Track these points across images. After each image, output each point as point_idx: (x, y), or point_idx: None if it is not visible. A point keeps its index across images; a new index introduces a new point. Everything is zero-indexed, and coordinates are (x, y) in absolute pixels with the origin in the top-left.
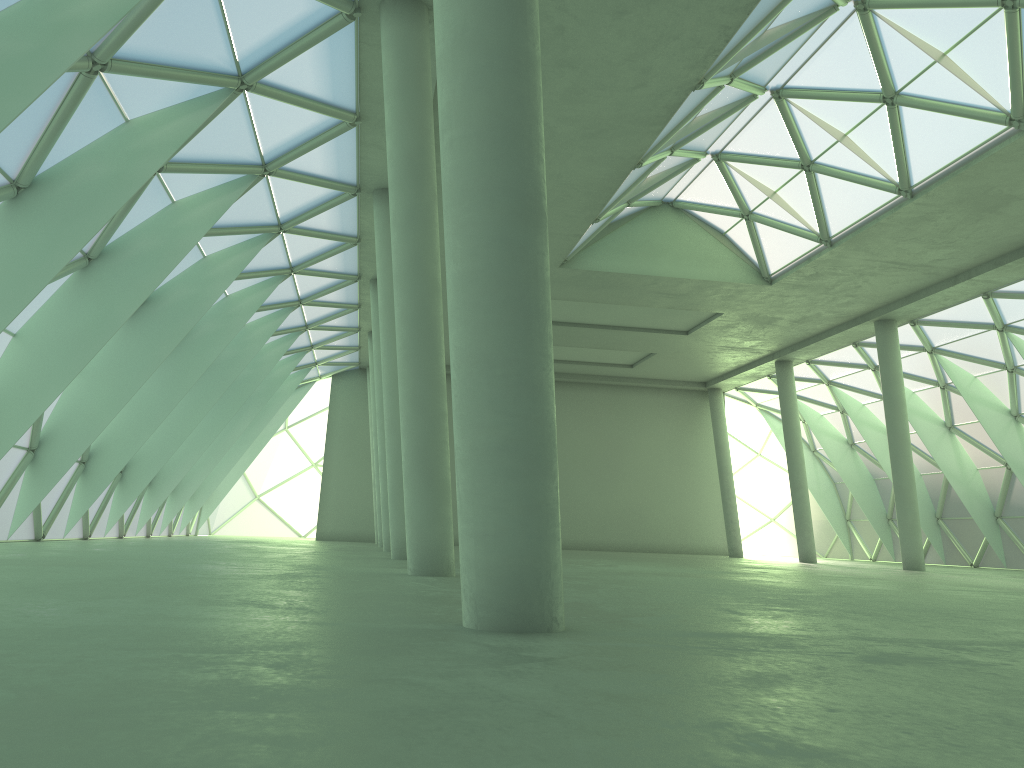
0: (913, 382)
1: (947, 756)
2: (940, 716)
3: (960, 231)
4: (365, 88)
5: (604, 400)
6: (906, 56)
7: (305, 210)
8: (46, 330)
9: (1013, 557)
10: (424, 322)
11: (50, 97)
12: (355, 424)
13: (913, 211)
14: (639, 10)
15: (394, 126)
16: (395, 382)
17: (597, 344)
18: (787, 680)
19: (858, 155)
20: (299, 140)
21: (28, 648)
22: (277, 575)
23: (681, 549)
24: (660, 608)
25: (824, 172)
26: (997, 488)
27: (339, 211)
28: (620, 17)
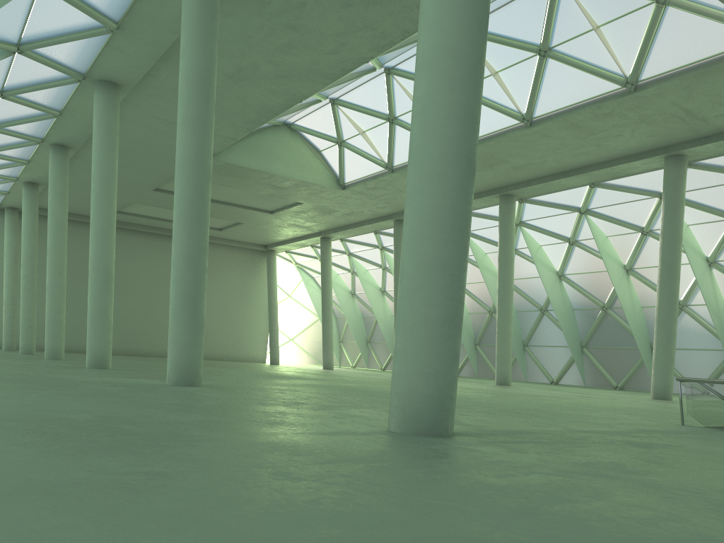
0: None
1: None
2: None
3: None
4: (136, 7)
5: None
6: None
7: (30, 84)
8: None
9: None
10: (201, 201)
11: None
12: None
13: None
14: (360, 7)
15: (191, 50)
16: (103, 233)
17: None
18: (662, 461)
19: None
20: (60, 32)
21: (268, 466)
22: (91, 387)
23: (234, 358)
24: None
25: (402, 126)
26: None
27: (58, 90)
28: (346, 8)
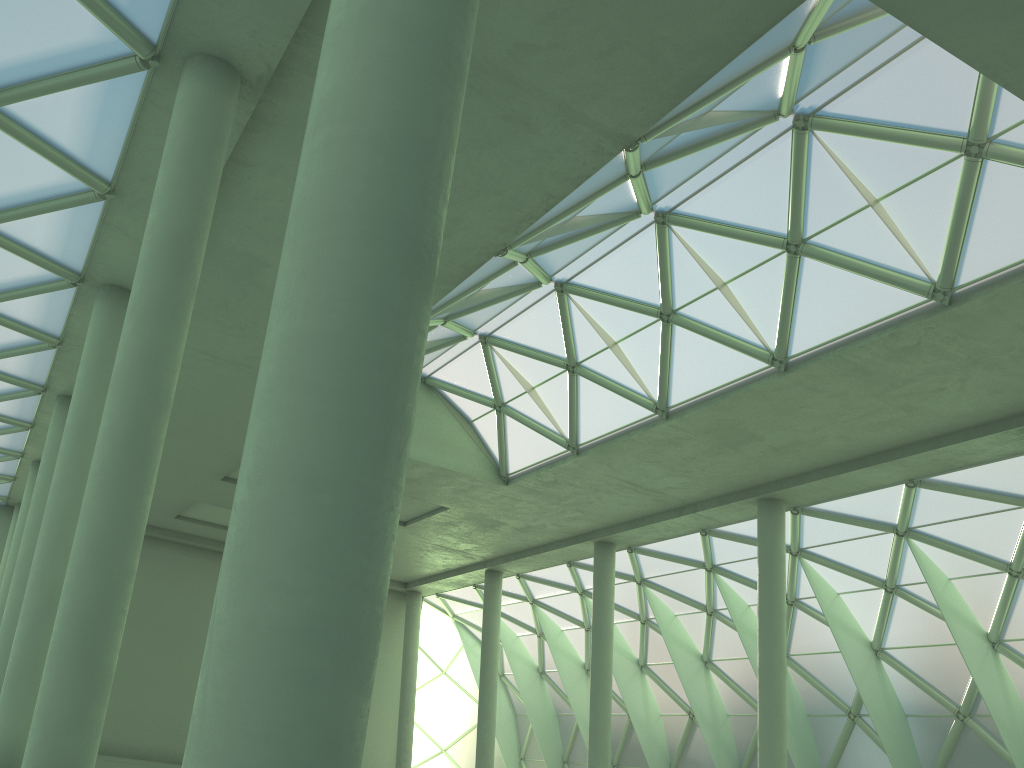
0: (616, 612)
1: None
2: None
3: (699, 462)
4: (133, 156)
5: None
6: (690, 277)
7: (3, 289)
8: None
9: None
10: (139, 443)
11: None
12: None
13: (664, 432)
14: (470, 152)
15: (166, 196)
16: (60, 523)
17: None
18: None
19: (625, 365)
20: (26, 198)
21: None
22: None
23: None
24: None
25: (588, 376)
26: (677, 738)
27: (48, 301)
28: None
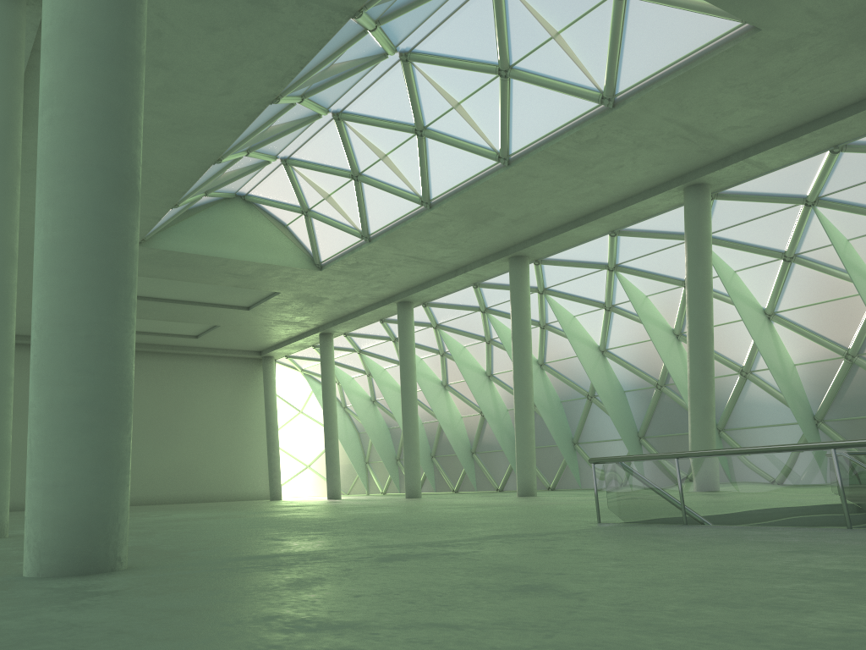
0: (422, 351)
1: (438, 613)
2: (433, 589)
3: (461, 236)
4: None
5: (169, 367)
6: (433, 101)
7: None
8: None
9: (482, 482)
10: None
11: None
12: None
13: (430, 218)
14: (231, 29)
15: None
16: None
17: (167, 317)
18: (322, 581)
19: (394, 172)
20: None
21: None
22: None
23: (229, 497)
24: (214, 543)
25: (368, 182)
26: (474, 431)
27: None
28: (213, 32)
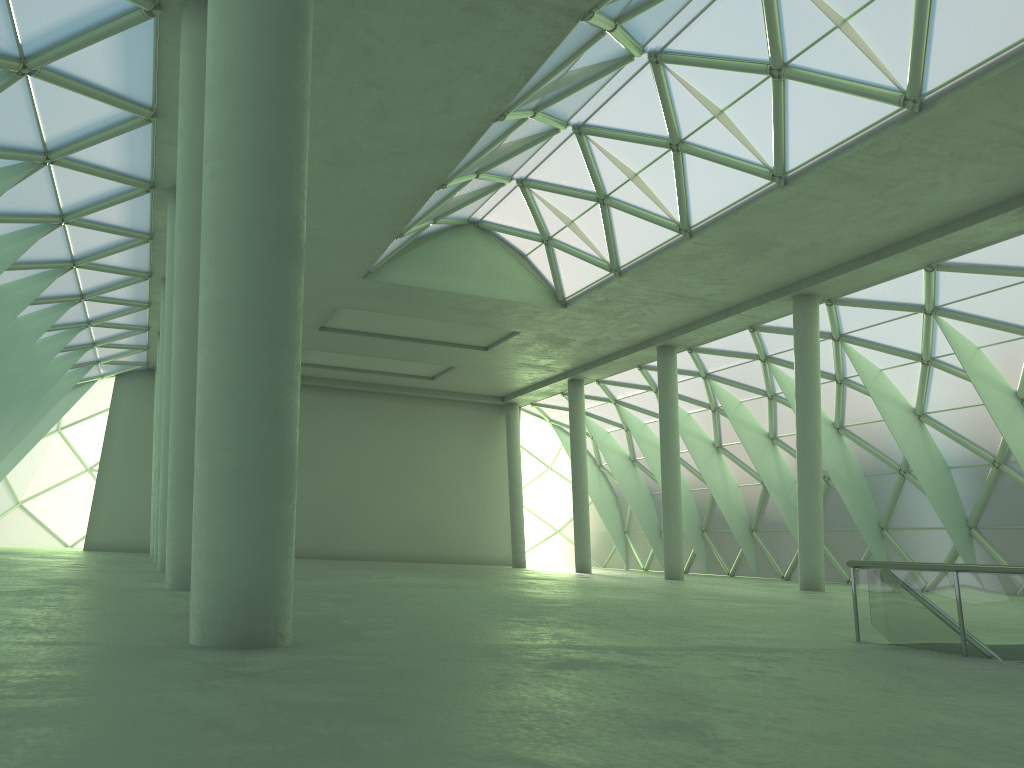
0: (689, 404)
1: (543, 746)
2: (569, 713)
3: (731, 270)
4: (163, 85)
5: (403, 411)
6: (690, 109)
7: (92, 203)
8: None
9: (763, 567)
10: None
11: None
12: (138, 427)
13: (691, 249)
14: (445, 41)
15: (187, 130)
16: None
17: (399, 355)
18: (464, 686)
19: (646, 194)
20: (88, 131)
21: None
22: (16, 591)
23: (468, 559)
24: (402, 621)
25: (617, 207)
26: (754, 504)
27: (130, 206)
28: (427, 46)
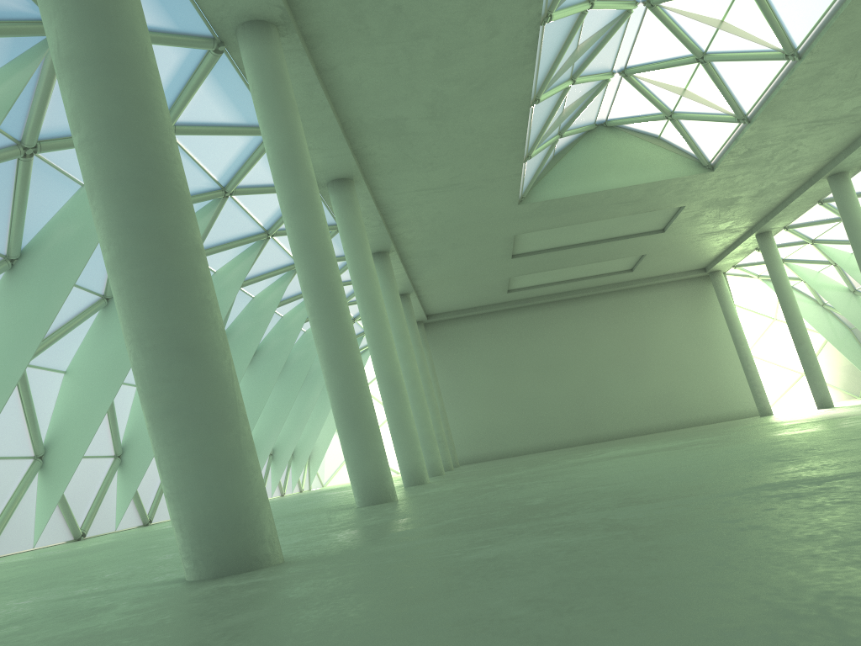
0: None
1: None
2: None
3: None
4: None
5: (618, 304)
6: None
7: (280, 214)
8: (87, 362)
9: None
10: (322, 289)
11: (2, 184)
12: None
13: (807, 71)
14: None
15: (265, 131)
16: (375, 338)
17: (590, 259)
18: (283, 609)
19: (738, 35)
20: (239, 161)
21: None
22: None
23: (720, 418)
24: (474, 510)
25: (717, 59)
26: None
27: None
28: None
